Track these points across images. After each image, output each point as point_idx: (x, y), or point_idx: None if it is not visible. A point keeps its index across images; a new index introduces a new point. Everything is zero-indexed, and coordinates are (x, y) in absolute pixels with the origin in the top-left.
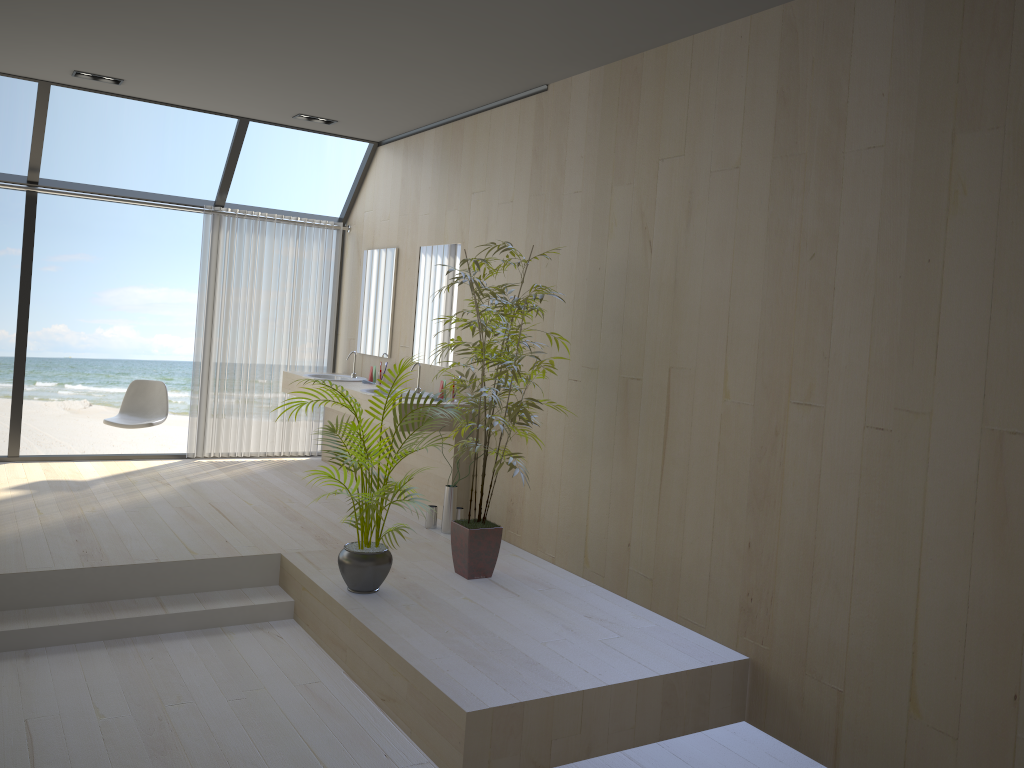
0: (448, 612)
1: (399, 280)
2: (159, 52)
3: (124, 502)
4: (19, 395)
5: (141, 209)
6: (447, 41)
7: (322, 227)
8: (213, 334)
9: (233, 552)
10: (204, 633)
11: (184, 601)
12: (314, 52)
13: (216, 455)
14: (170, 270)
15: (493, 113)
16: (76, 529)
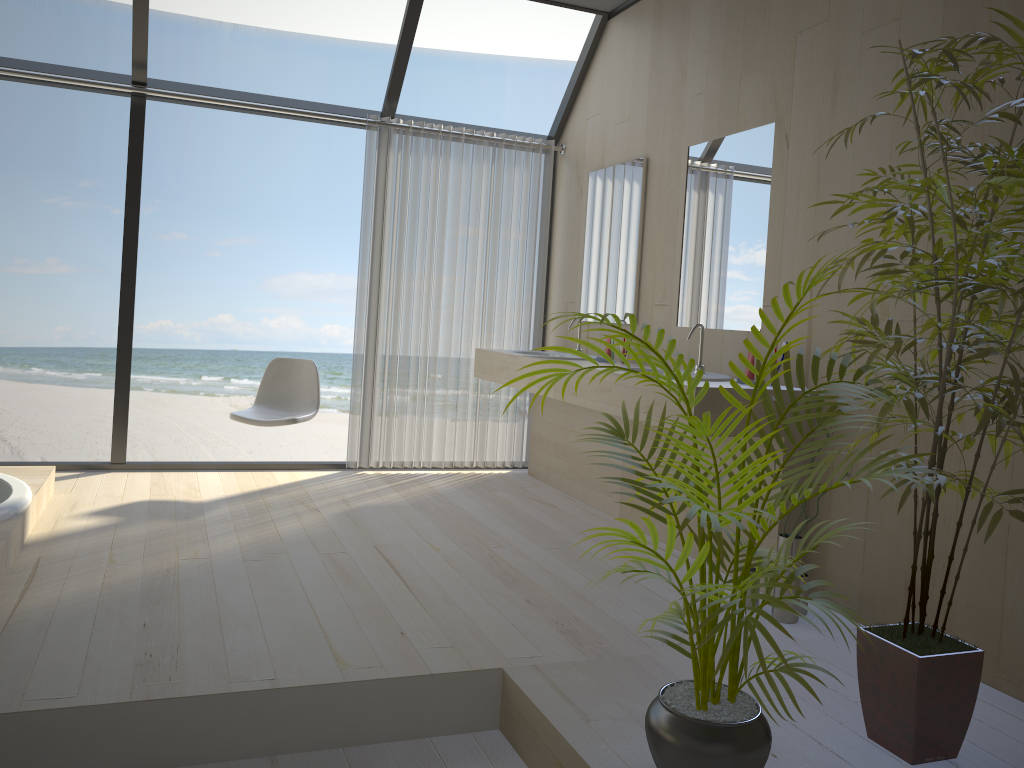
0: None
1: (650, 205)
2: None
3: (246, 542)
4: (124, 379)
5: (307, 187)
6: None
7: (526, 147)
8: (380, 296)
9: (414, 663)
10: None
11: None
12: None
13: (386, 465)
14: (338, 254)
15: None
16: (153, 598)
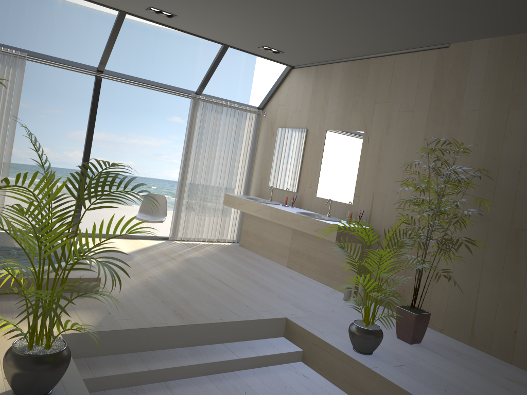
0: (429, 373)
1: (307, 148)
2: (220, 0)
3: (162, 271)
4: None
5: None
6: (422, 11)
7: (250, 112)
8: (189, 169)
9: (259, 315)
10: (259, 371)
11: (240, 348)
12: (324, 10)
13: (184, 239)
14: (107, 123)
15: (397, 57)
16: (153, 291)
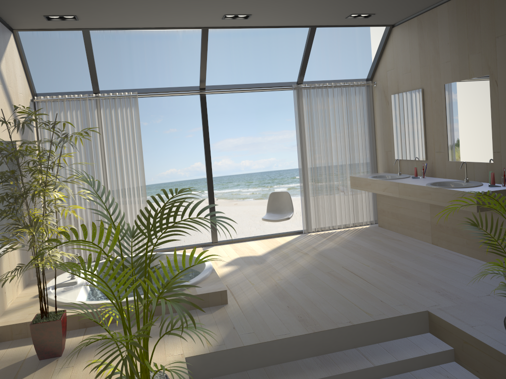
0: None
1: (427, 109)
2: None
3: (293, 270)
4: (213, 208)
5: (225, 99)
6: None
7: (359, 86)
8: (307, 159)
9: (394, 311)
10: None
11: (377, 352)
12: None
13: (318, 230)
14: (243, 127)
15: None
16: (281, 296)
